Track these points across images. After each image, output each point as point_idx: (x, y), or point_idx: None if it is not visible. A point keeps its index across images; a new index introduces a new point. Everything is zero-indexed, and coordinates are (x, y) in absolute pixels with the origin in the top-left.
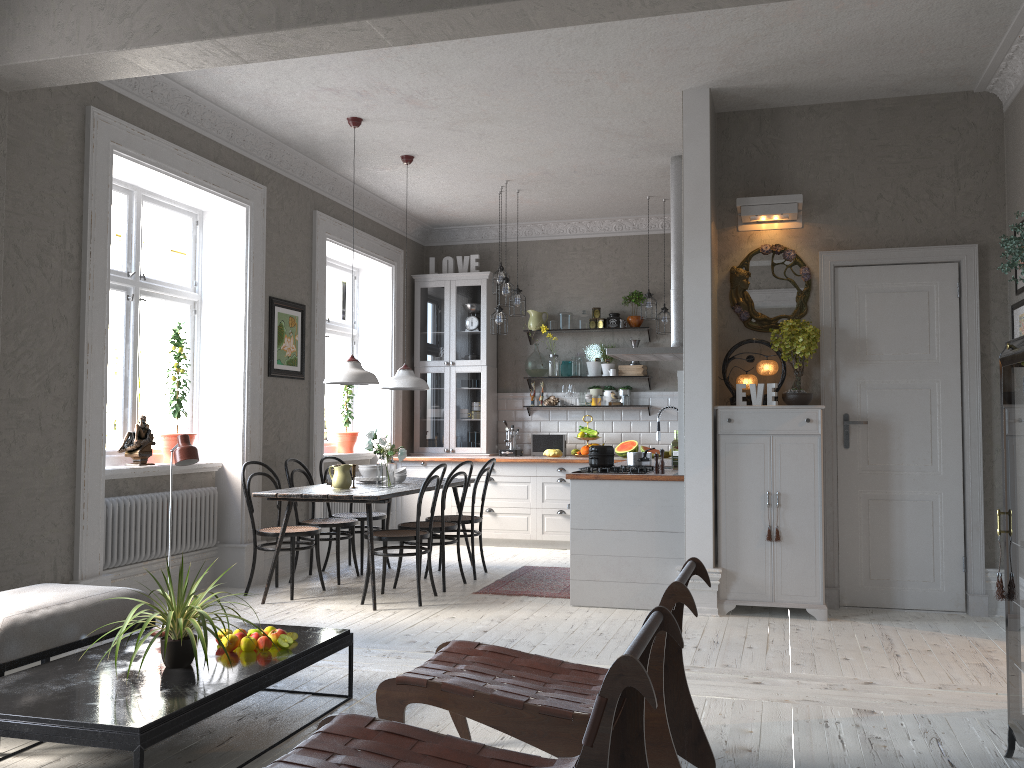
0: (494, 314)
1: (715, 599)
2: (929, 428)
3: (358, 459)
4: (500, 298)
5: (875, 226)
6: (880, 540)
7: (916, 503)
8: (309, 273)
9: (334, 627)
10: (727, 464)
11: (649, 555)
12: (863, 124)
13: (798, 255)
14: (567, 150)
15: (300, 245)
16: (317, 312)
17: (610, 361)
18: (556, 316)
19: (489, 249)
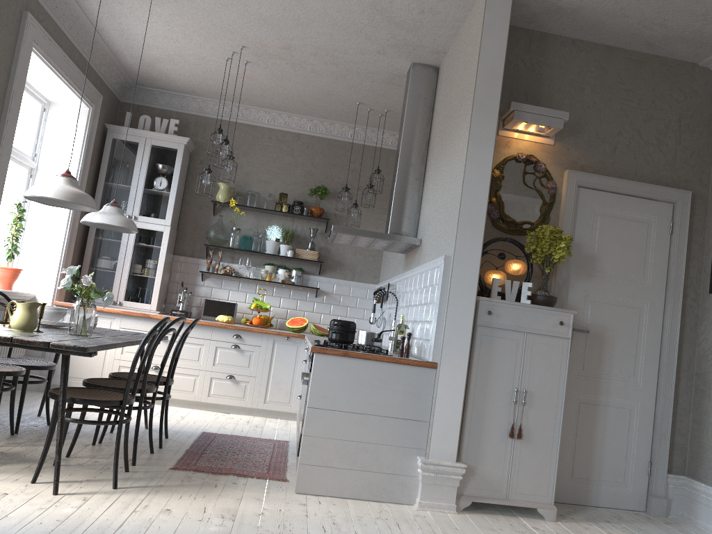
0: (184, 180)
1: (455, 495)
2: (635, 344)
3: (16, 298)
4: (190, 167)
5: (613, 158)
6: (585, 441)
7: (618, 410)
8: (6, 77)
9: (4, 528)
10: (481, 356)
11: (389, 443)
12: (614, 67)
13: (547, 169)
14: (326, 25)
15: (2, 41)
16: (7, 124)
17: (289, 243)
18: (243, 194)
19: (187, 119)
